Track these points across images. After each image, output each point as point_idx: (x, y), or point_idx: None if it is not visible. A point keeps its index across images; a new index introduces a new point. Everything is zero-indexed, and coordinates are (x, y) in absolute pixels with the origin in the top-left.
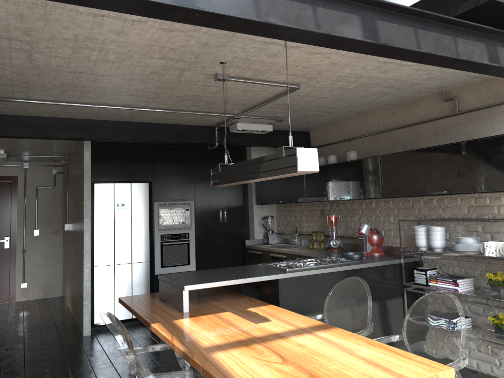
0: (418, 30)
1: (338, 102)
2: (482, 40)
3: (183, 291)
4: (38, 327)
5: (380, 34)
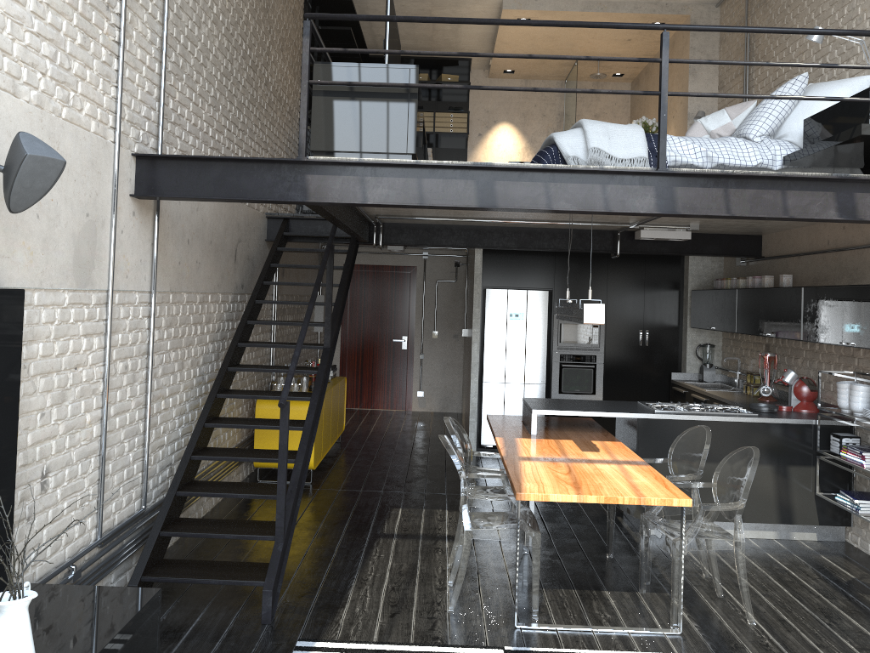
0: (729, 190)
1: None
2: (828, 188)
3: (532, 414)
4: (428, 439)
5: (677, 200)
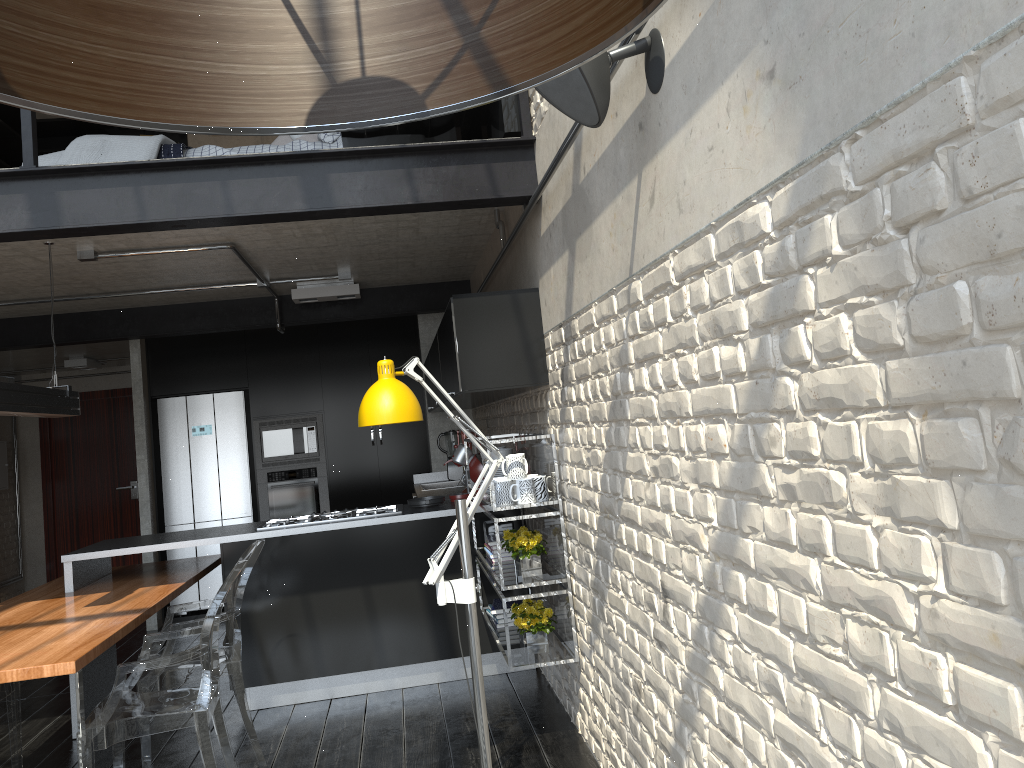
0: (143, 188)
1: (372, 246)
2: (290, 172)
3: (64, 562)
4: None
5: (64, 210)
